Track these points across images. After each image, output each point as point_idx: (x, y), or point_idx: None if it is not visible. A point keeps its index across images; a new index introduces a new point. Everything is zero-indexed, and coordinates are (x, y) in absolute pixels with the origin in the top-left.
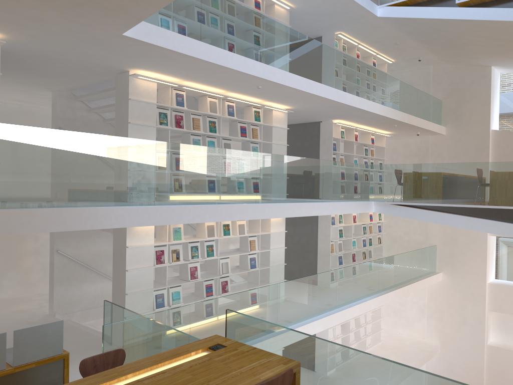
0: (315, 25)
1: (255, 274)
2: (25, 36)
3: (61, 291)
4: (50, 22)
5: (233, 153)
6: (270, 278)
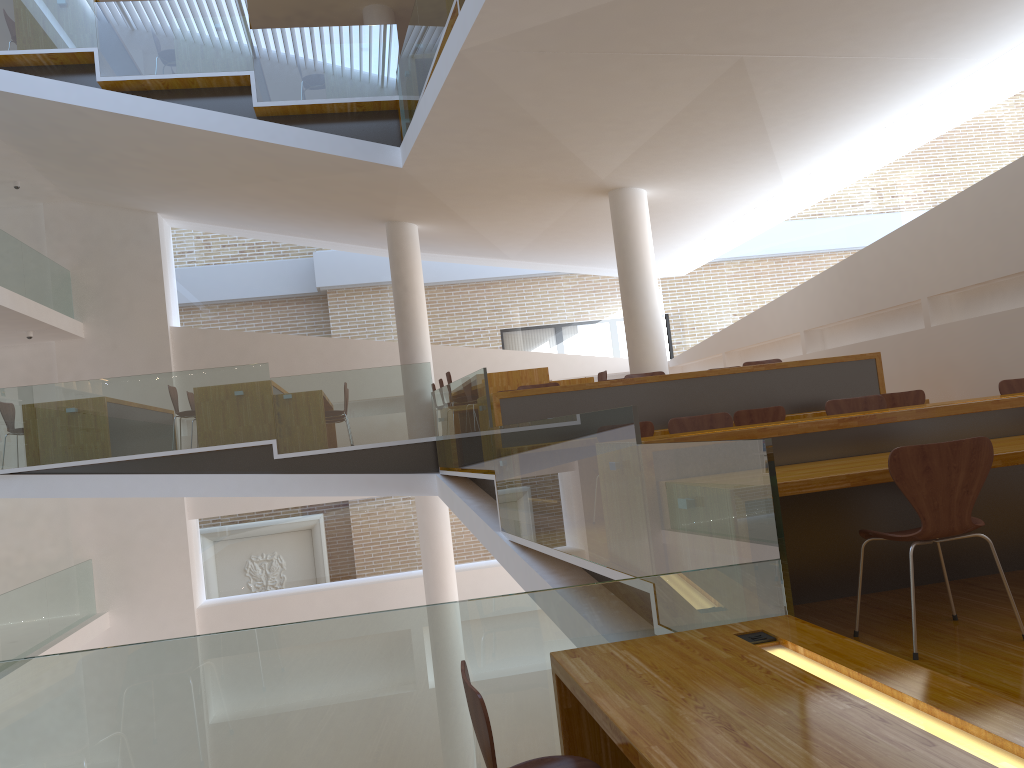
0: None
1: None
2: None
3: None
4: None
5: None
6: None
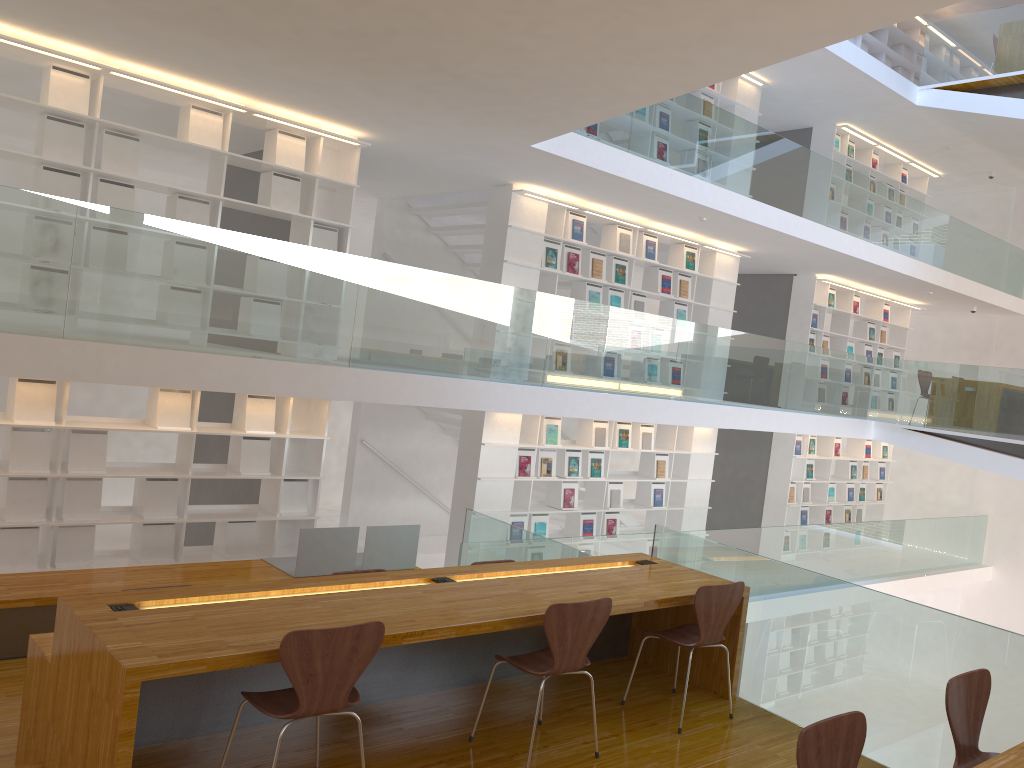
0: (803, 110)
1: (658, 517)
2: (397, 138)
3: (360, 503)
4: (442, 128)
5: (656, 321)
6: (683, 528)
